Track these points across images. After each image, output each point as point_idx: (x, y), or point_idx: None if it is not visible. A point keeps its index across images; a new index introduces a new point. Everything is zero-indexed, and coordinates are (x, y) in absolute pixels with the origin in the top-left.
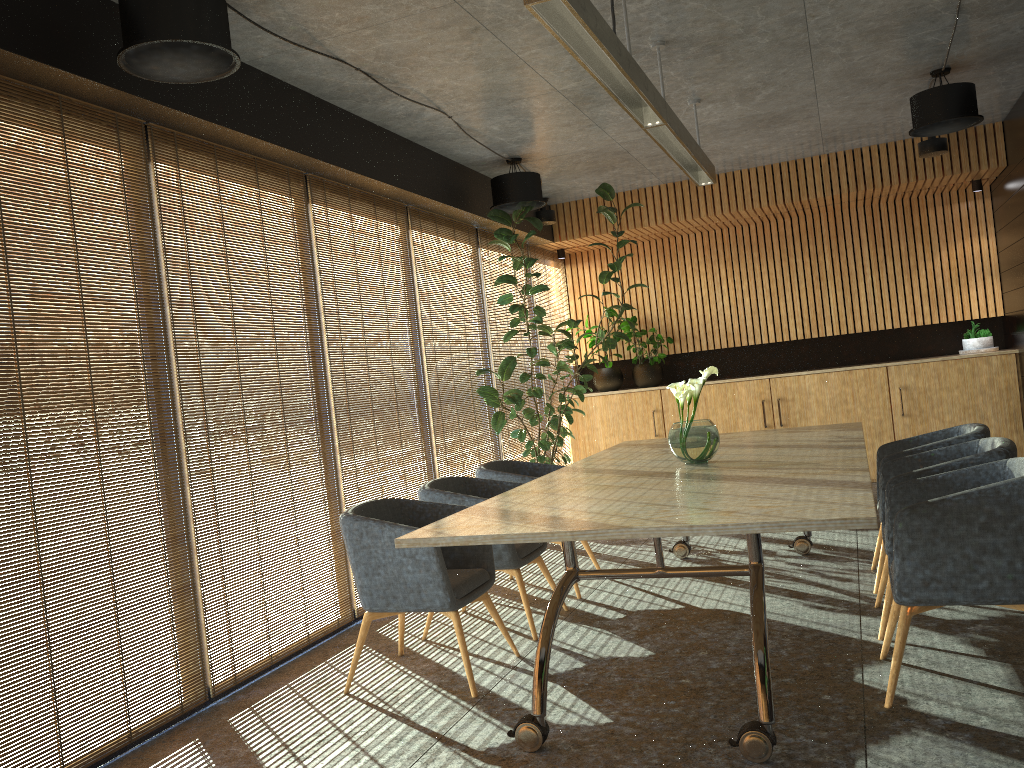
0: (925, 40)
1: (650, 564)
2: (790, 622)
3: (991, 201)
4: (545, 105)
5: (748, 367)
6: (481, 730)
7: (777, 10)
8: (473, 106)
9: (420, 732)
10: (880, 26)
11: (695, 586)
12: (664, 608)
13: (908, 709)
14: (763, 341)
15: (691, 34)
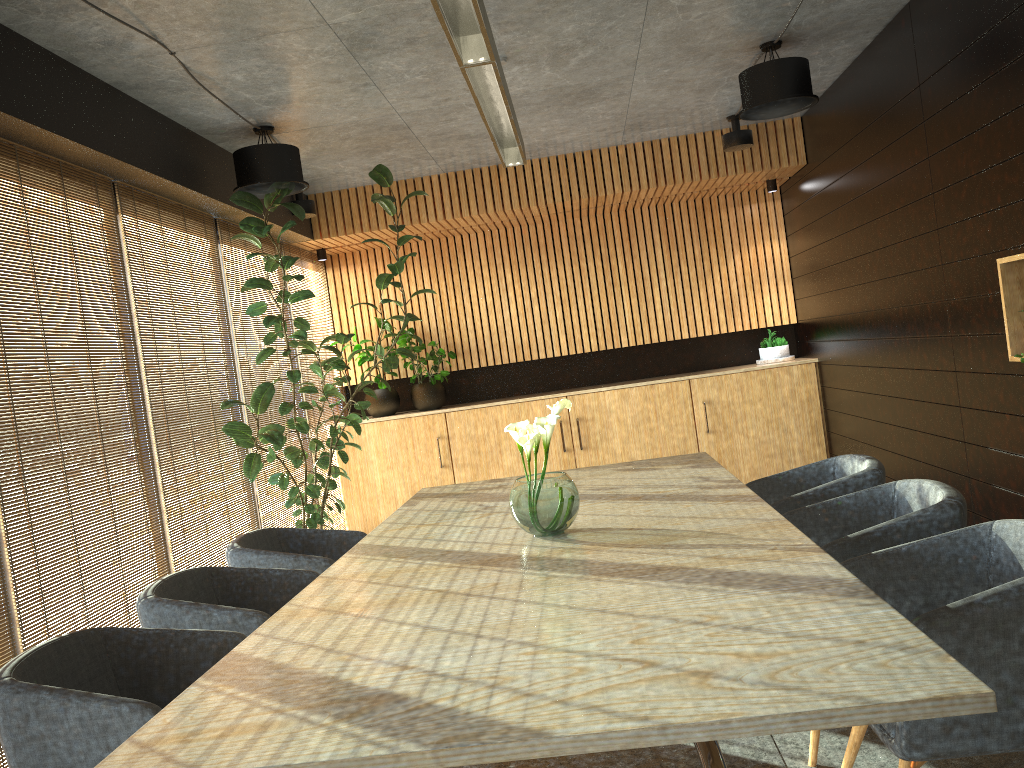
0: None
1: None
2: None
3: (781, 203)
4: (309, 46)
5: (539, 383)
6: None
7: None
8: (207, 38)
9: None
10: None
11: None
12: None
13: None
14: (555, 354)
15: None
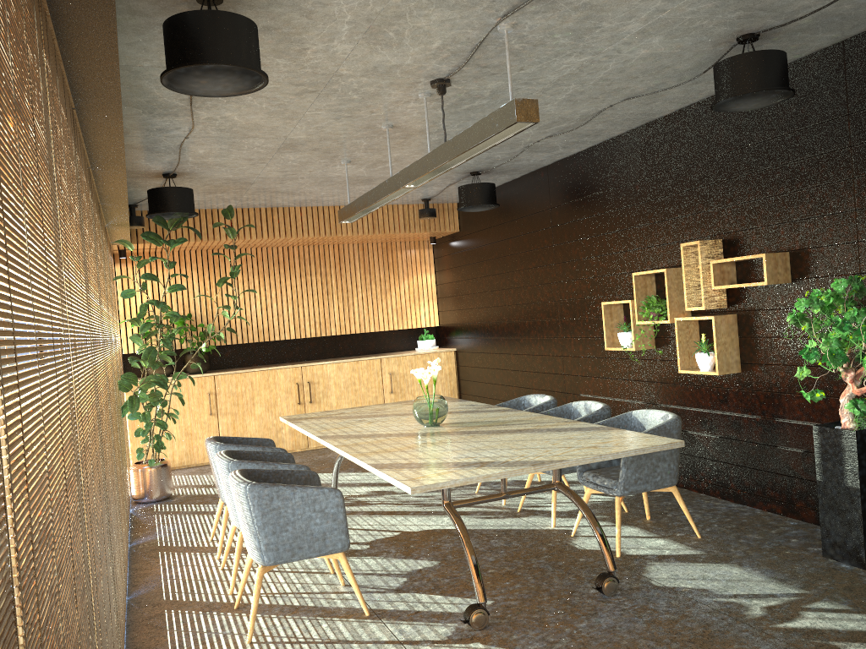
0: (494, 156)
1: None
2: (487, 528)
3: (432, 250)
4: (262, 144)
5: (271, 357)
6: (419, 630)
7: (466, 125)
8: (216, 134)
9: (377, 644)
10: None
11: (381, 519)
12: (388, 536)
13: (629, 555)
14: (286, 337)
15: (411, 126)
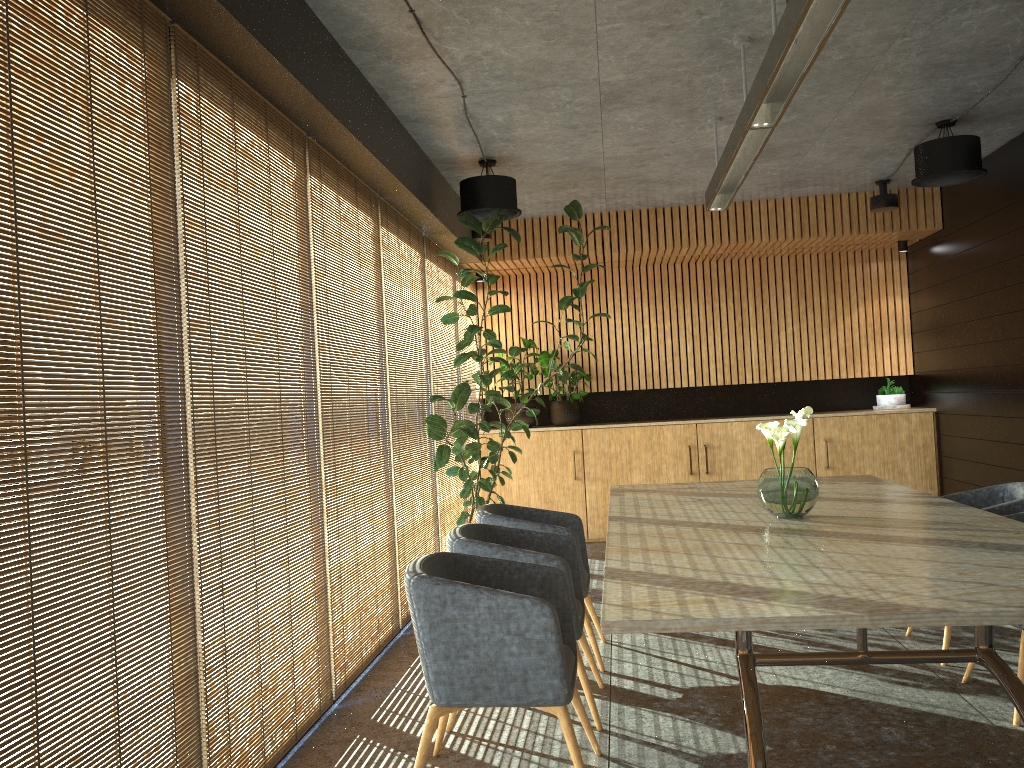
0: (966, 85)
1: None
2: (889, 702)
3: (906, 263)
4: (572, 98)
5: (663, 411)
6: None
7: (882, 22)
8: (498, 86)
9: None
10: (947, 60)
11: (728, 655)
12: (720, 684)
13: None
14: (683, 385)
15: None
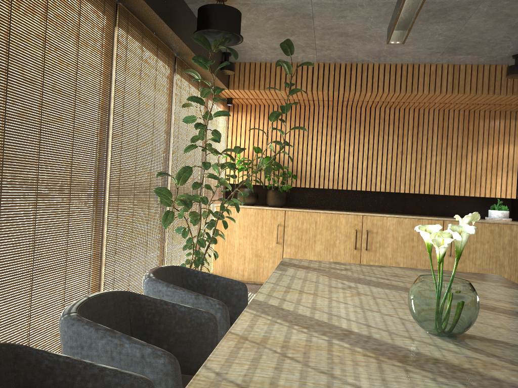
0: None
1: None
2: None
3: None
4: None
5: (343, 204)
6: None
7: None
8: None
9: None
10: None
11: None
12: None
13: None
14: (357, 188)
15: None
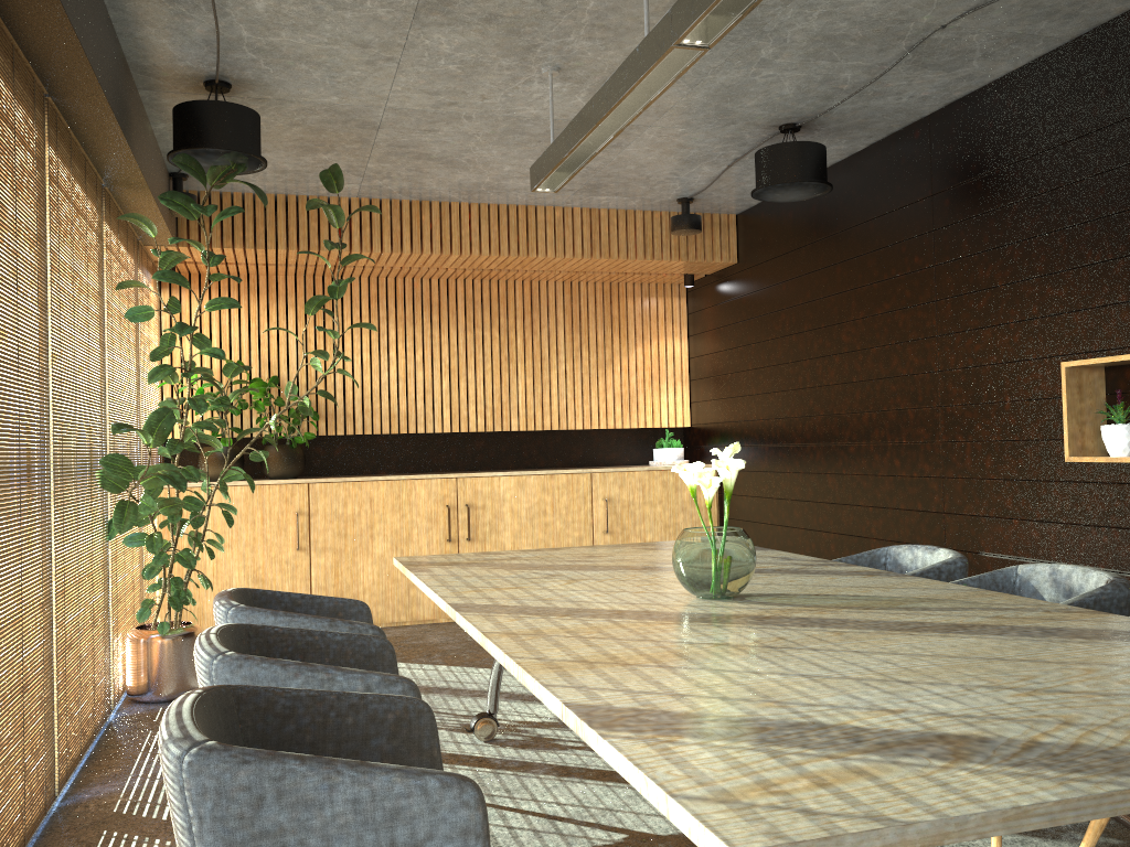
0: (840, 75)
1: (449, 755)
2: None
3: (685, 301)
4: None
5: (409, 462)
6: None
7: None
8: None
9: None
10: (843, 33)
11: (583, 791)
12: (599, 842)
13: None
14: (436, 429)
15: None
